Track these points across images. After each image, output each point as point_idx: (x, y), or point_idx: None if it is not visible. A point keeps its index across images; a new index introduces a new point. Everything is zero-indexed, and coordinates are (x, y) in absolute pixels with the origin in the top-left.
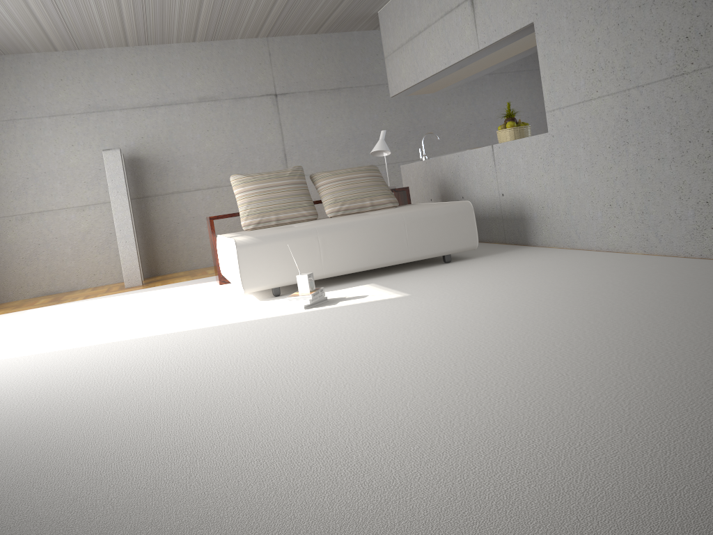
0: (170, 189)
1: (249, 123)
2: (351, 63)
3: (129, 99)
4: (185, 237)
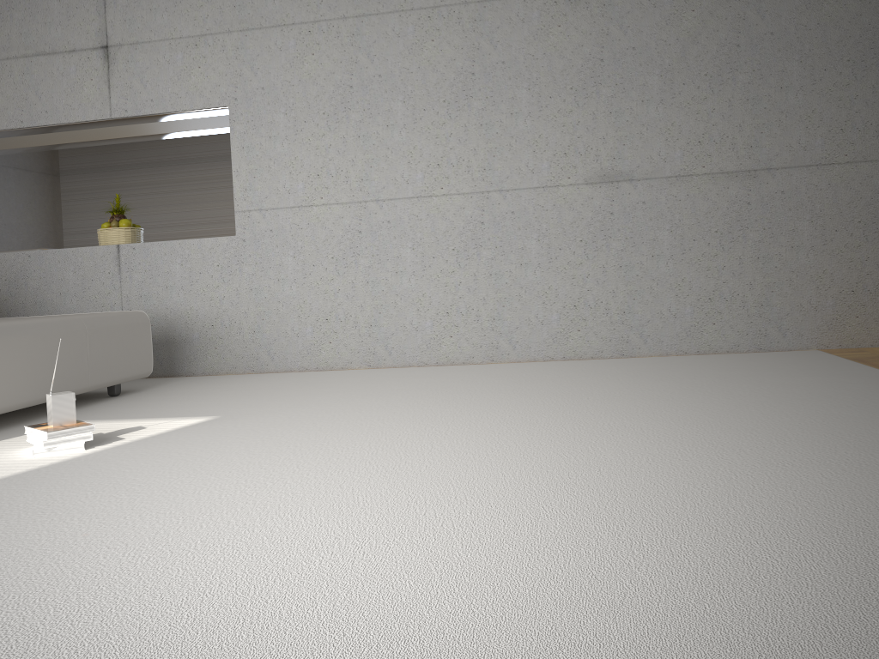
0: None
1: None
2: None
3: None
4: None
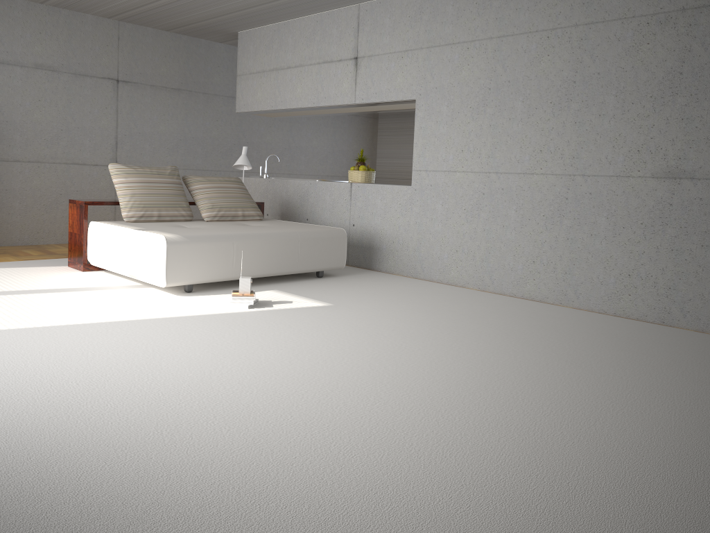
0: None
1: (85, 103)
2: (194, 68)
3: None
4: None
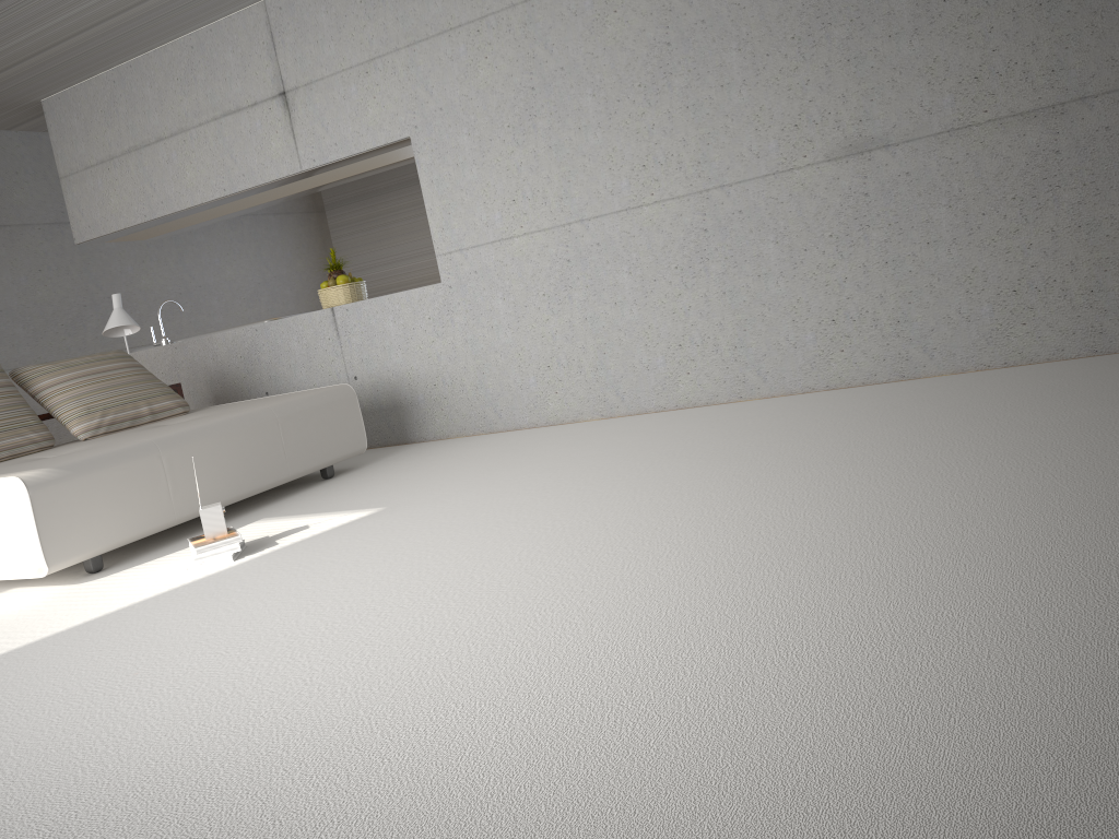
0: None
1: None
2: None
3: None
4: None
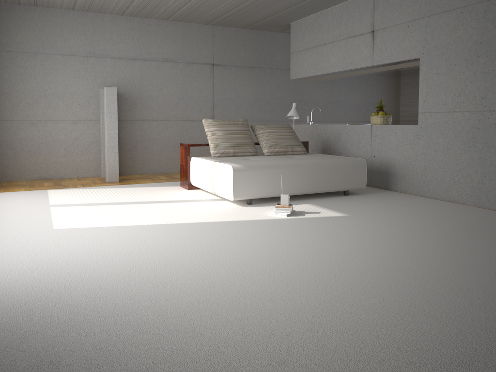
0: (136, 117)
1: (193, 81)
2: (262, 52)
3: (117, 52)
4: (141, 151)
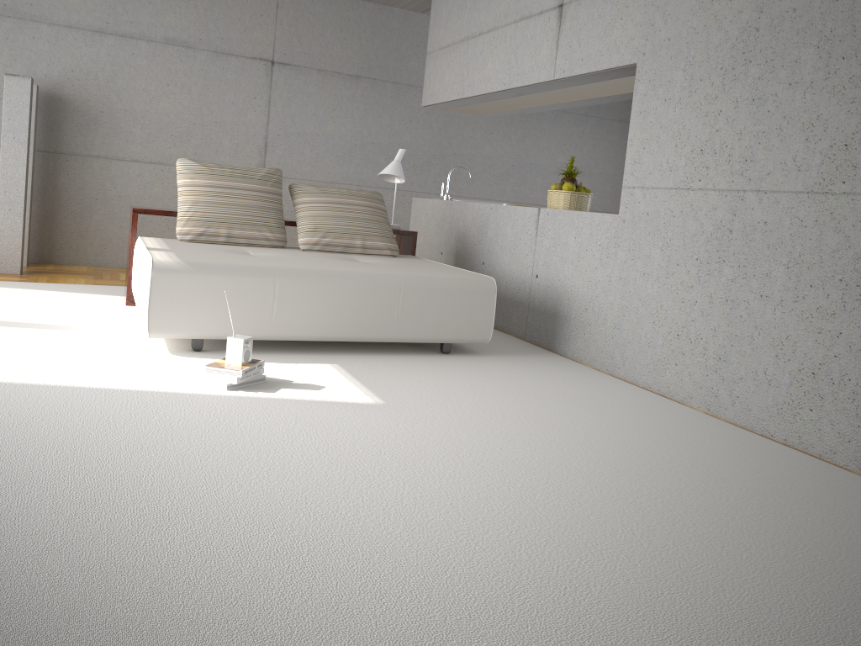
0: (96, 150)
1: (227, 90)
2: (382, 48)
3: (65, 13)
4: (102, 221)
